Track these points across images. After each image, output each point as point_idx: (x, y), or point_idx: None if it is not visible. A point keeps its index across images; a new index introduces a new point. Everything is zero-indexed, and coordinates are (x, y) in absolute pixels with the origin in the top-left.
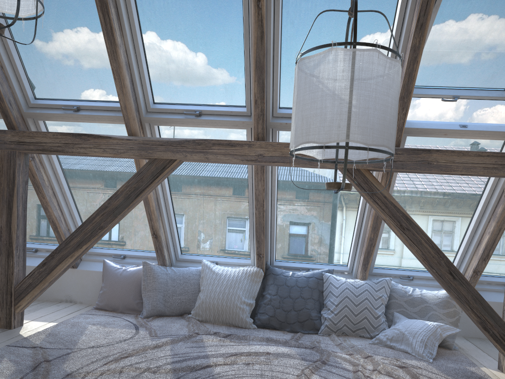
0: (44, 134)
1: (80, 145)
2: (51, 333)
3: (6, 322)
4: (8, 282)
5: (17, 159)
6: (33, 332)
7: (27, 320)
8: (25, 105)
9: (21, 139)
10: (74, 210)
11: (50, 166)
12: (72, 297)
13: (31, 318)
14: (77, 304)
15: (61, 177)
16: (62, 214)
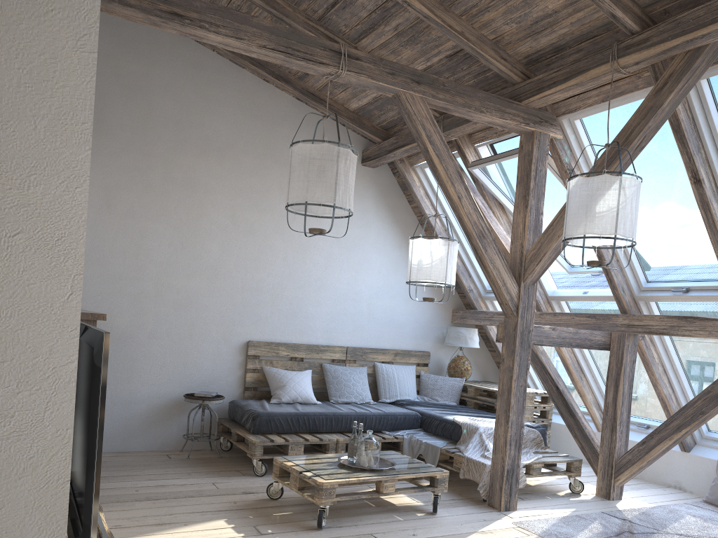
0: (651, 317)
1: (685, 328)
2: (644, 513)
3: (605, 492)
4: (609, 455)
5: (626, 340)
6: (628, 507)
7: (627, 495)
8: (637, 289)
9: (631, 322)
10: (687, 388)
11: (661, 343)
12: (681, 484)
13: (631, 495)
14: (686, 492)
15: (672, 354)
16: (673, 392)
